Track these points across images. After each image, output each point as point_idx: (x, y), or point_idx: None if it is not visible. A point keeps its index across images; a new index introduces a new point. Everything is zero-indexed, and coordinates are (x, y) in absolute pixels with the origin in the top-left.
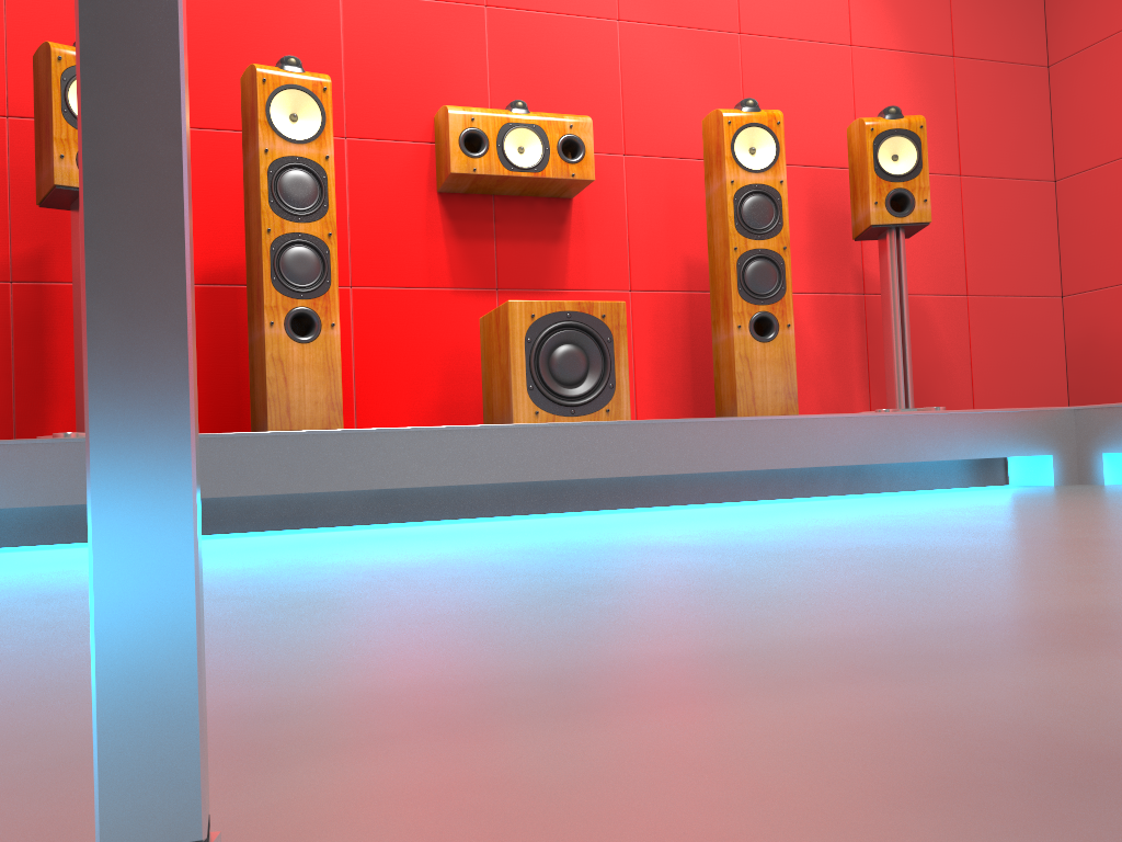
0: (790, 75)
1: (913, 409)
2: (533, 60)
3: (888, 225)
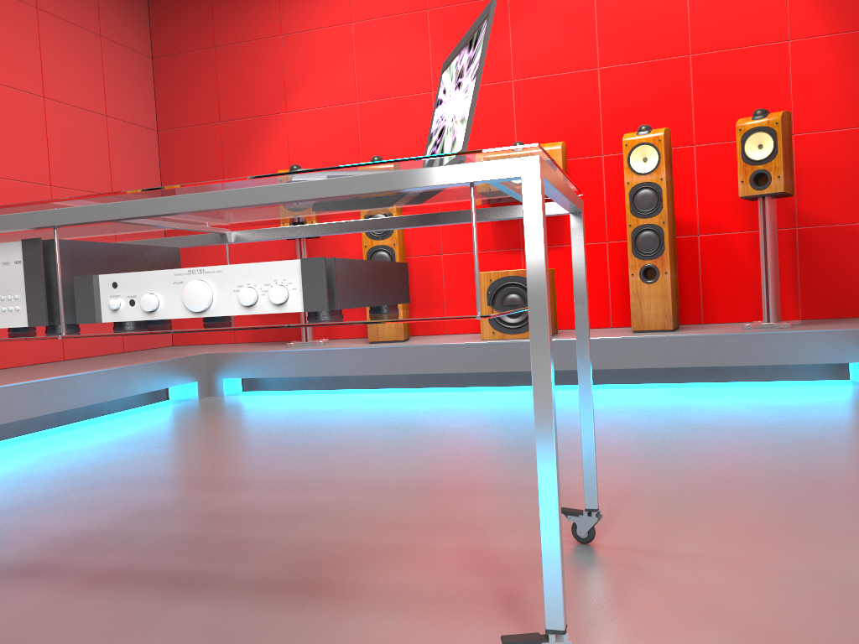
0: (733, 75)
1: (770, 324)
2: (541, 107)
3: (751, 196)
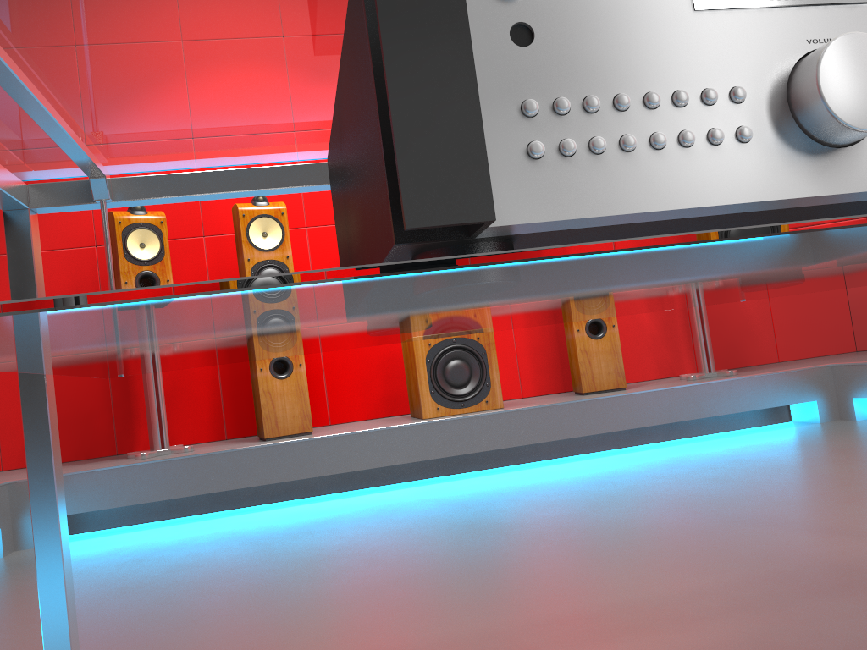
0: None
1: (714, 373)
2: None
3: None
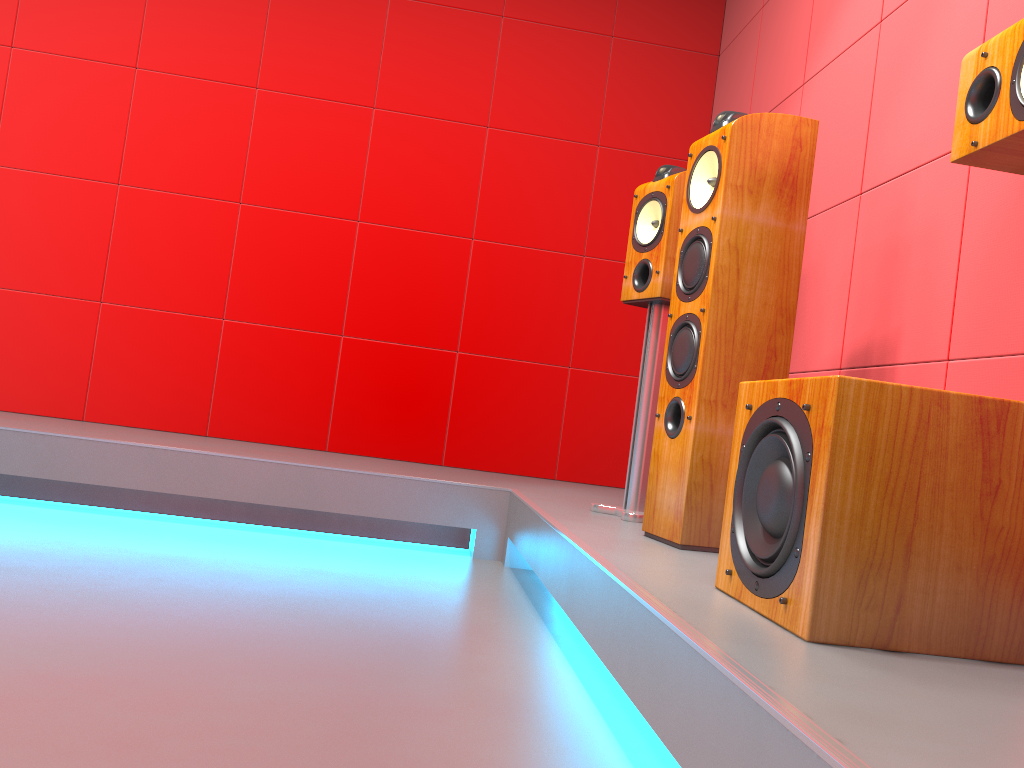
0: None
1: None
2: None
3: None
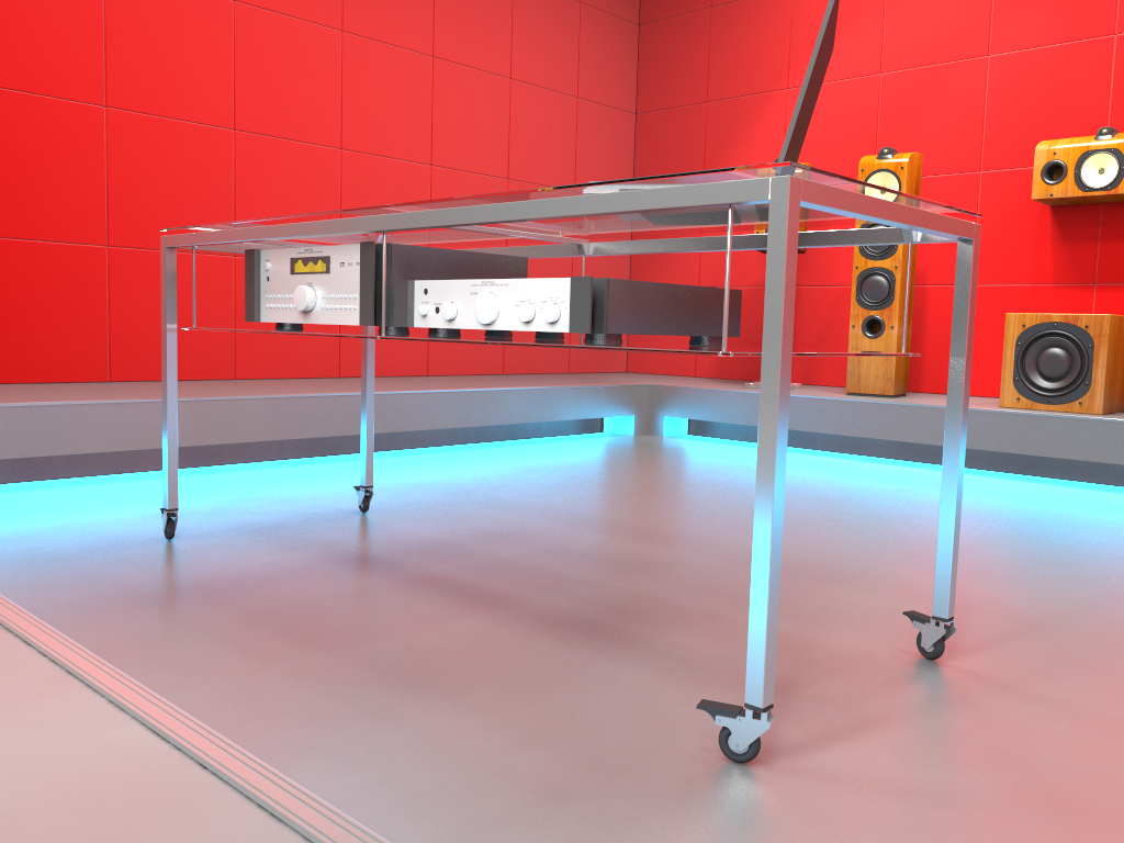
0: None
1: None
2: None
3: None
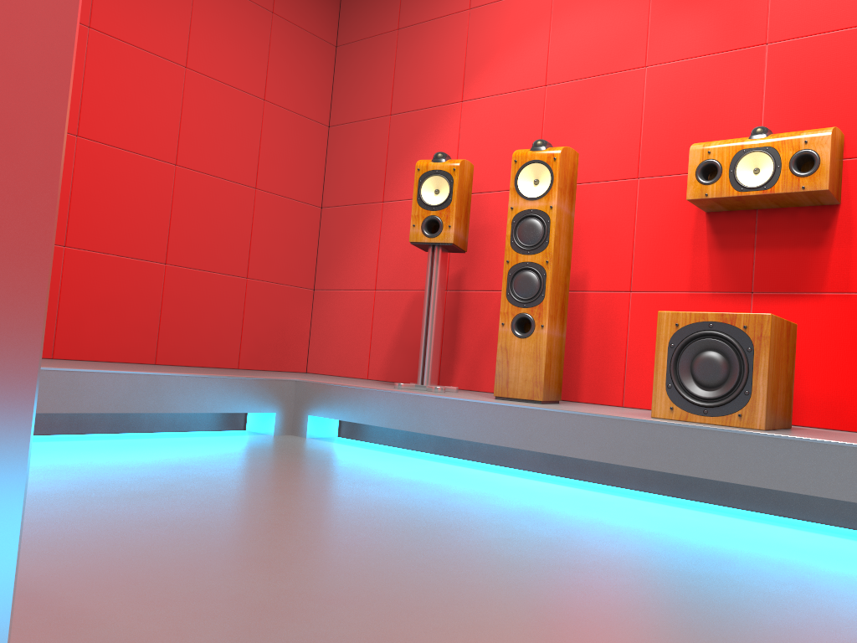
0: None
1: None
2: (809, 81)
3: None
